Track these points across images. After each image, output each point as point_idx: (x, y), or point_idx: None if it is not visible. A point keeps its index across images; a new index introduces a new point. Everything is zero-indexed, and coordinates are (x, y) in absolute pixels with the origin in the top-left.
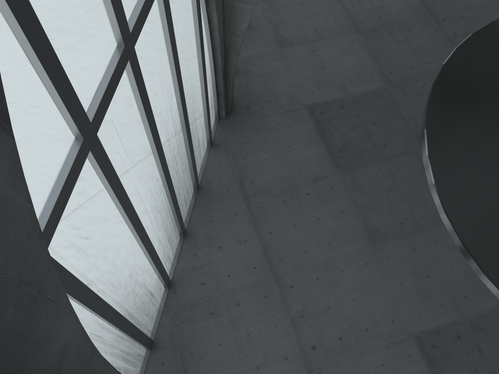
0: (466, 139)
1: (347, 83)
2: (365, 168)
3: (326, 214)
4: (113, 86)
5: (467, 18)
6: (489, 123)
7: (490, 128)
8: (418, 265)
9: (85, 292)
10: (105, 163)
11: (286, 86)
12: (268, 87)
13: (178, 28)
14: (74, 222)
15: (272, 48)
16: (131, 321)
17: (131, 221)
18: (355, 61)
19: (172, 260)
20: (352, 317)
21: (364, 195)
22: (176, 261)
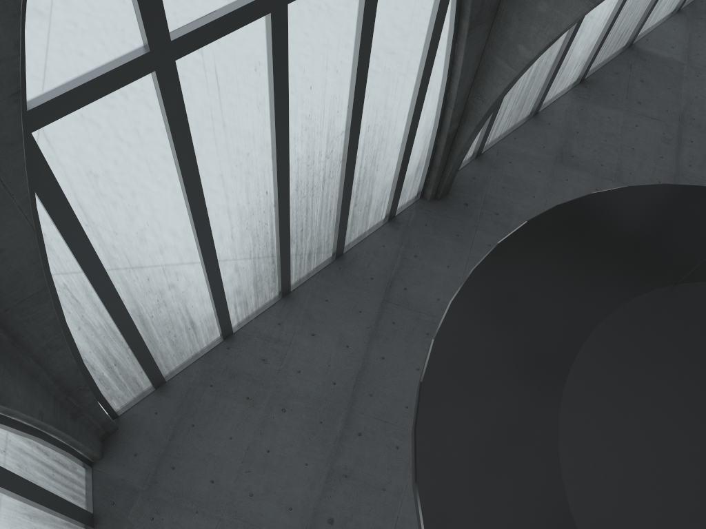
0: (539, 283)
1: None
2: None
3: None
4: (228, 25)
5: None
6: (585, 286)
7: (582, 292)
8: None
9: (72, 226)
10: (175, 104)
11: (531, 209)
12: (508, 197)
13: (389, 36)
14: (97, 137)
15: (546, 157)
16: (141, 328)
17: (191, 204)
18: None
19: (251, 312)
20: (404, 521)
21: None
22: (255, 317)
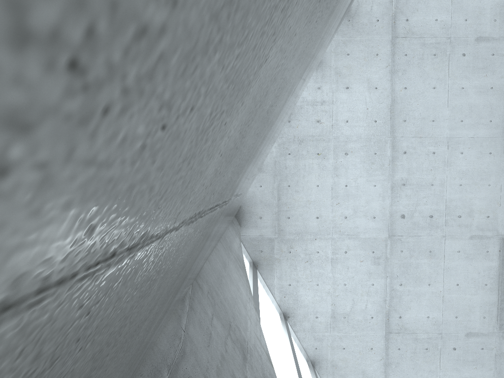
0: None
1: None
2: None
3: (473, 85)
4: None
5: None
6: None
7: None
8: None
9: None
10: None
11: None
12: None
13: None
14: None
15: None
16: None
17: None
18: None
19: None
20: (451, 201)
21: None
22: None
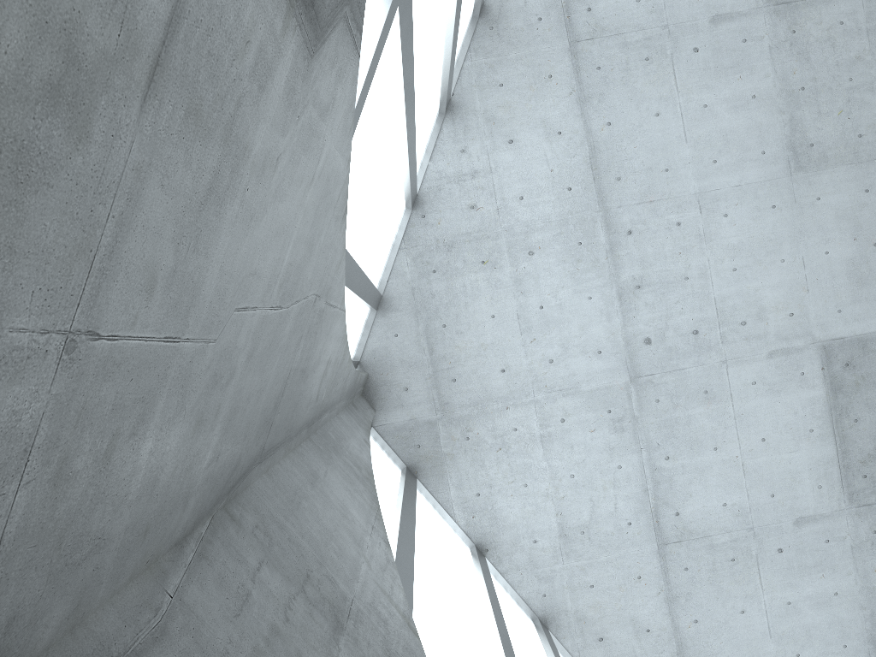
0: None
1: None
2: (823, 6)
3: (721, 98)
4: None
5: None
6: None
7: None
8: (866, 221)
9: None
10: (407, 22)
11: None
12: None
13: None
14: None
15: None
16: (367, 275)
17: (406, 117)
18: None
19: (422, 157)
20: (724, 299)
21: (804, 67)
22: (429, 159)
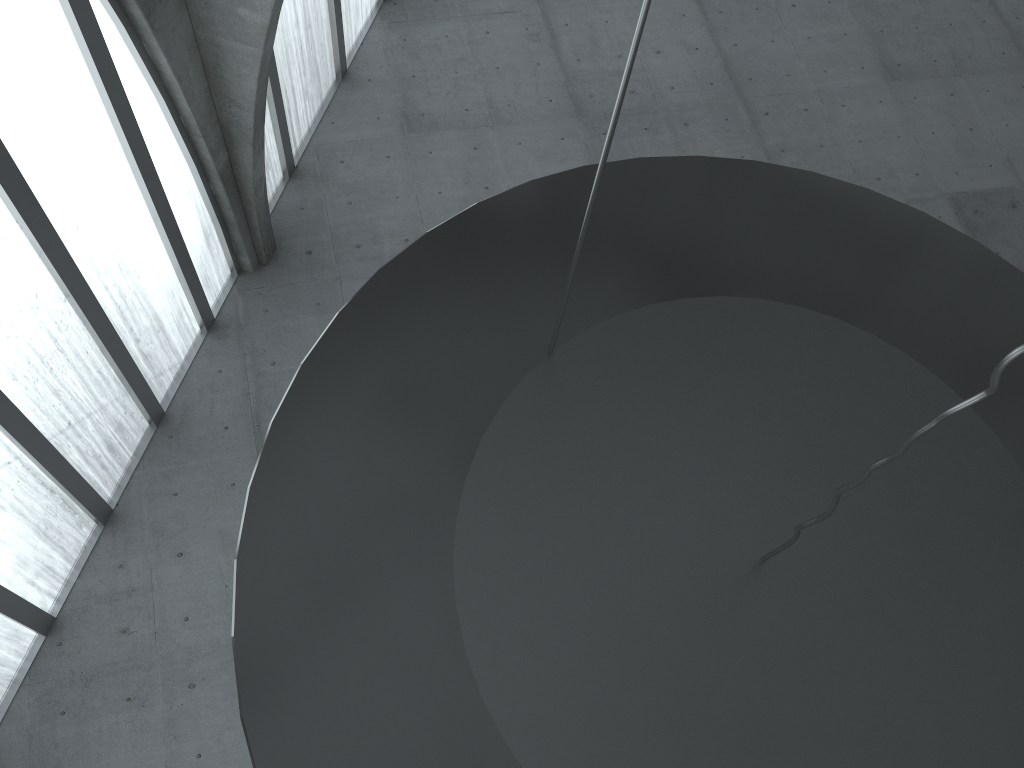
0: (358, 457)
1: None
2: None
3: None
4: None
5: (814, 114)
6: (427, 424)
7: (426, 436)
8: None
9: None
10: None
11: (402, 217)
12: (362, 215)
13: (14, 88)
14: None
15: (388, 132)
16: None
17: None
18: None
19: (67, 573)
20: None
21: None
22: (77, 576)
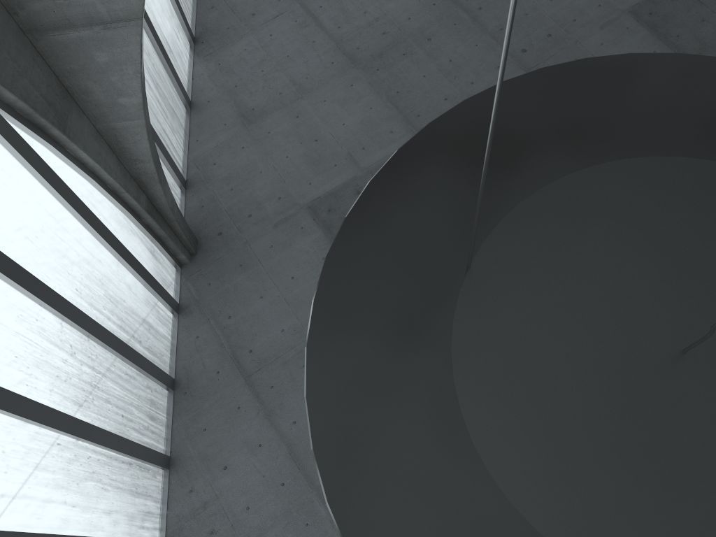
0: (374, 396)
1: (357, 152)
2: None
3: None
4: None
5: None
6: (409, 353)
7: (413, 362)
8: None
9: None
10: None
11: (269, 184)
12: (243, 193)
13: (3, 220)
14: None
15: (236, 131)
16: None
17: None
18: (363, 113)
19: (159, 510)
20: None
21: None
22: (166, 509)
